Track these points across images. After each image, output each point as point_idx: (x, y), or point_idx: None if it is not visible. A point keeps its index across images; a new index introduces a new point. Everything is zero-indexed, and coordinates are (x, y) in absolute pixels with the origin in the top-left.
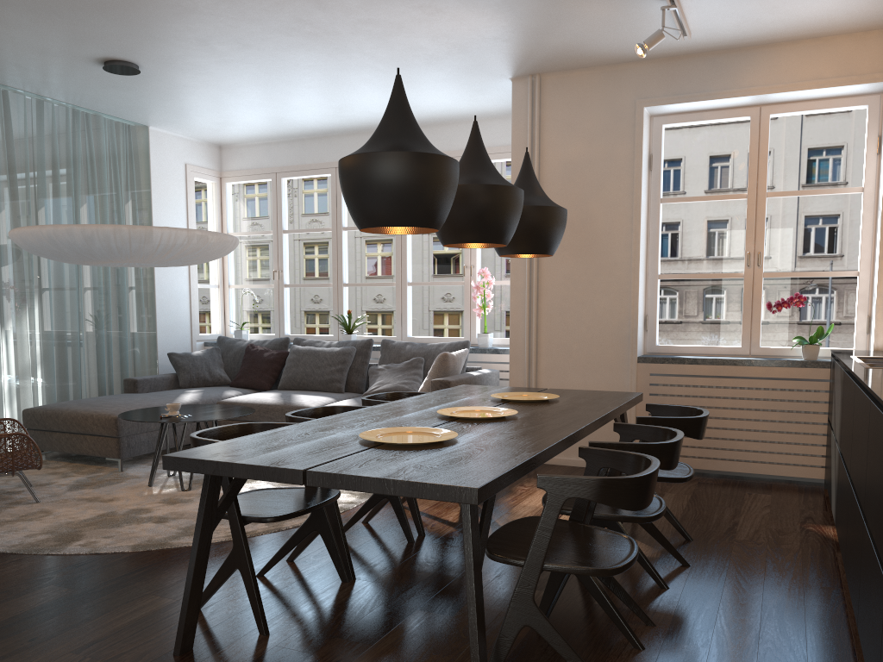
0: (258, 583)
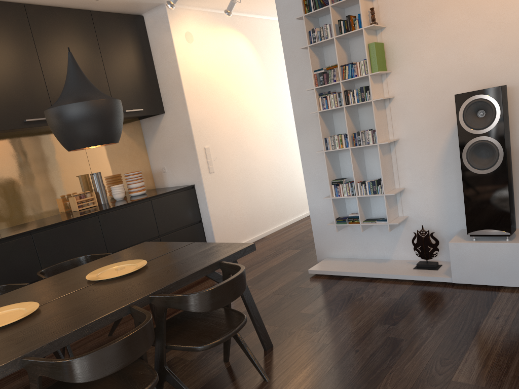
0: None
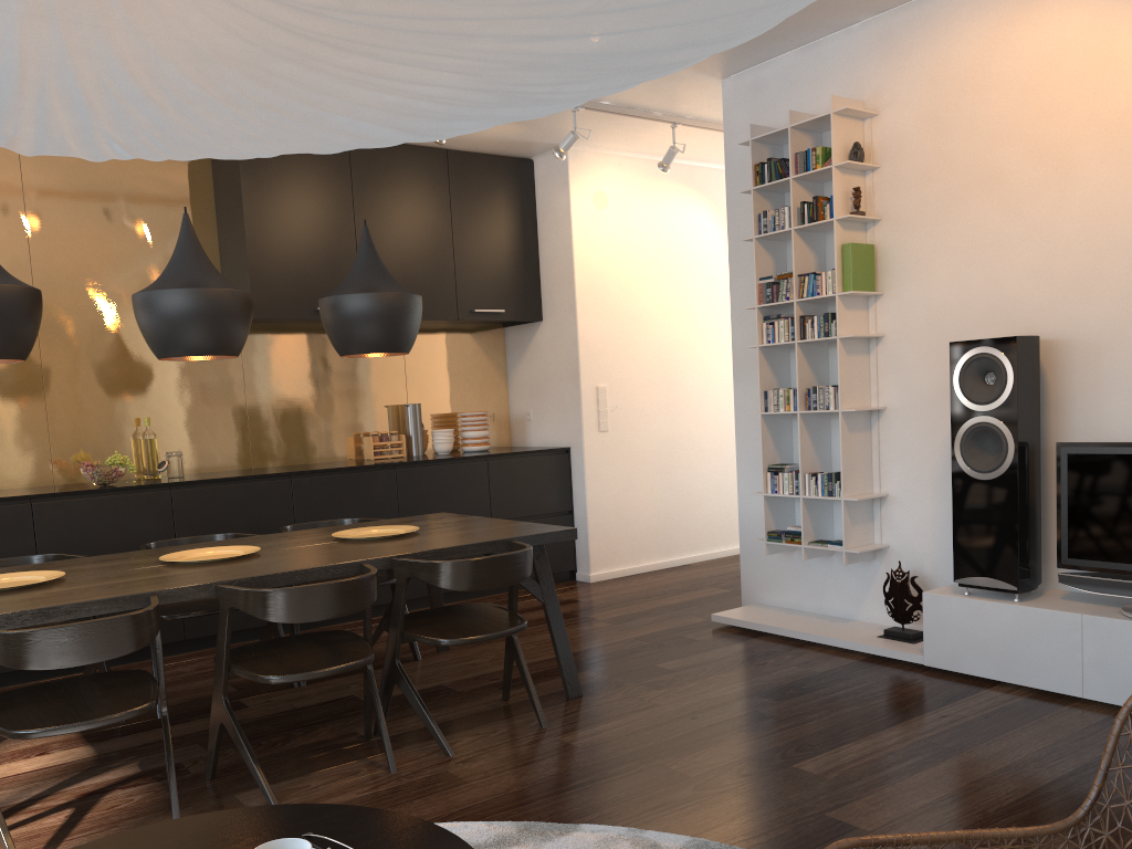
0: (463, 744)
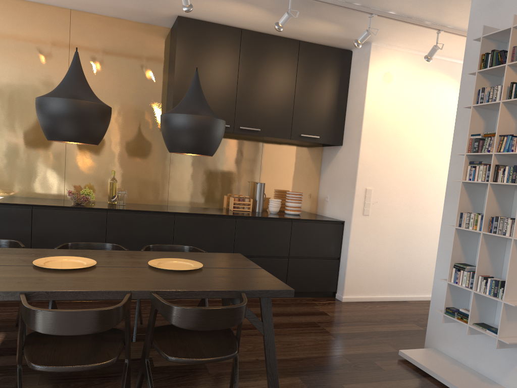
0: None
